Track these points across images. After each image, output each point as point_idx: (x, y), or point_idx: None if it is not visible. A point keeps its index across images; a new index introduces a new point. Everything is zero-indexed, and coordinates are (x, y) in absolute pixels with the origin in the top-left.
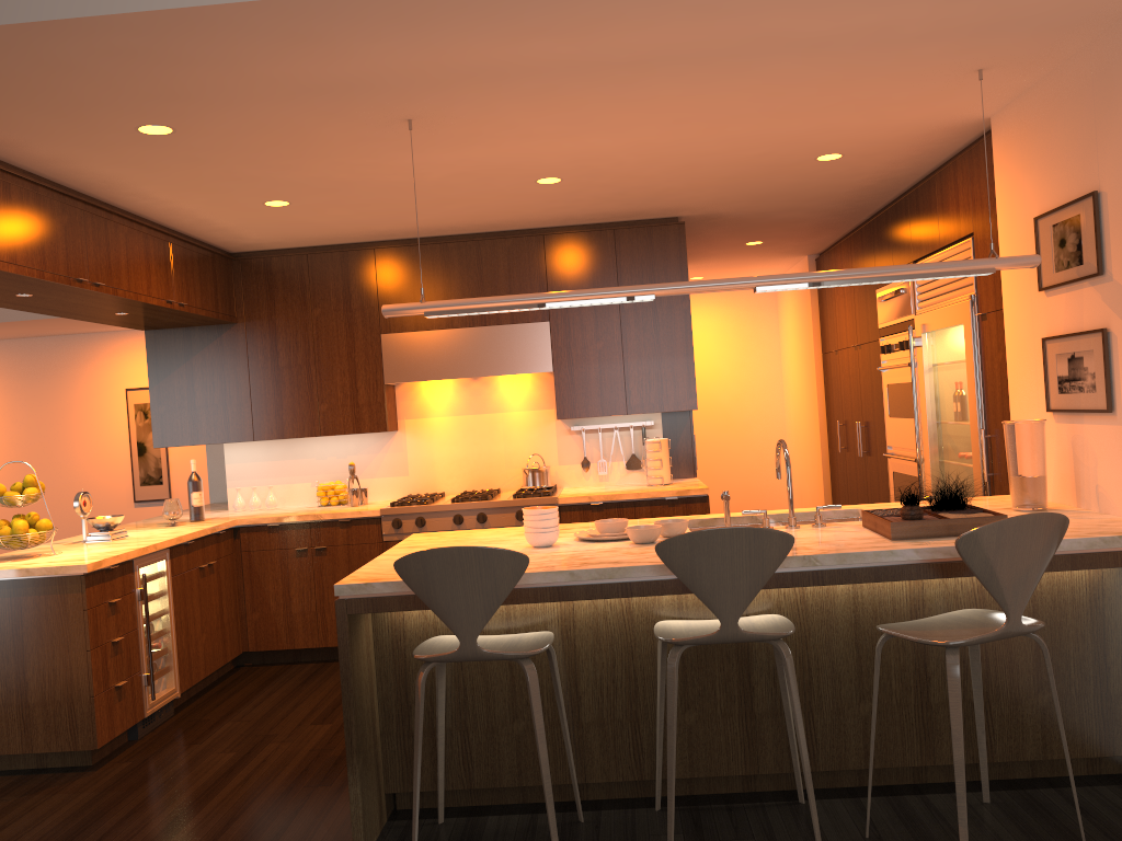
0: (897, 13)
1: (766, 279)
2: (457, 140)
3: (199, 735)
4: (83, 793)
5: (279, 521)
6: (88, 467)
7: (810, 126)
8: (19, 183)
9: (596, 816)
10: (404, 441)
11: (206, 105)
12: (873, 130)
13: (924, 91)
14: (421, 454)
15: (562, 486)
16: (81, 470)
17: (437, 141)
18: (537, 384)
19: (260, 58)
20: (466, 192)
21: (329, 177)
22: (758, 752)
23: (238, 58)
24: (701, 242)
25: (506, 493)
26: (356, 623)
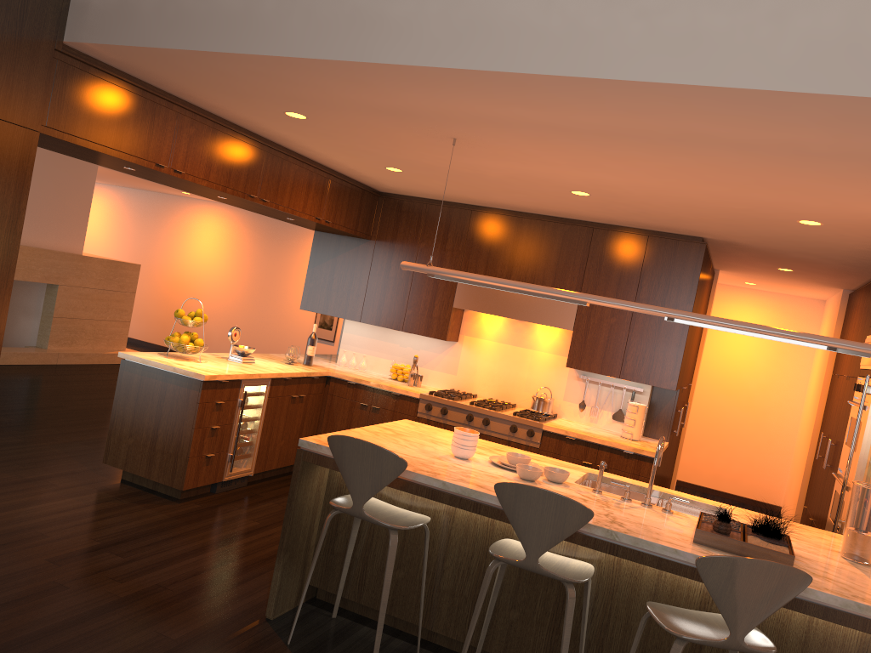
0: (797, 136)
1: (673, 313)
2: (495, 156)
3: (249, 504)
4: (162, 514)
5: (355, 381)
6: (291, 305)
7: (775, 198)
8: (224, 130)
9: None
10: (460, 350)
11: (319, 108)
12: (837, 211)
13: (864, 192)
14: (468, 363)
15: (561, 417)
16: (286, 306)
17: (482, 154)
18: (563, 336)
19: (337, 88)
20: (521, 188)
21: (420, 161)
22: None
23: (324, 86)
24: (736, 259)
25: (517, 409)
26: (310, 467)
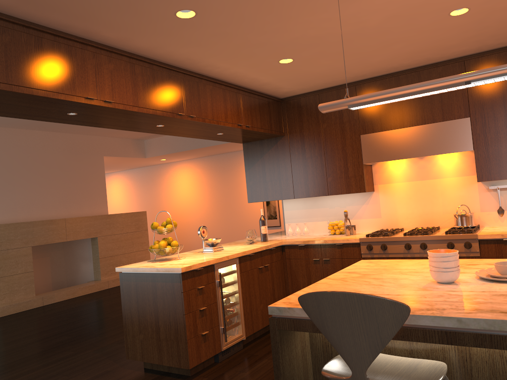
0: None
1: None
2: None
3: (247, 366)
4: None
5: (304, 243)
6: (246, 210)
7: None
8: (140, 64)
9: None
10: (378, 198)
11: None
12: None
13: None
14: (388, 205)
15: (483, 226)
16: (243, 212)
17: None
18: (463, 160)
19: None
20: (400, 33)
21: (305, 35)
22: None
23: None
24: None
25: (443, 229)
26: (289, 334)
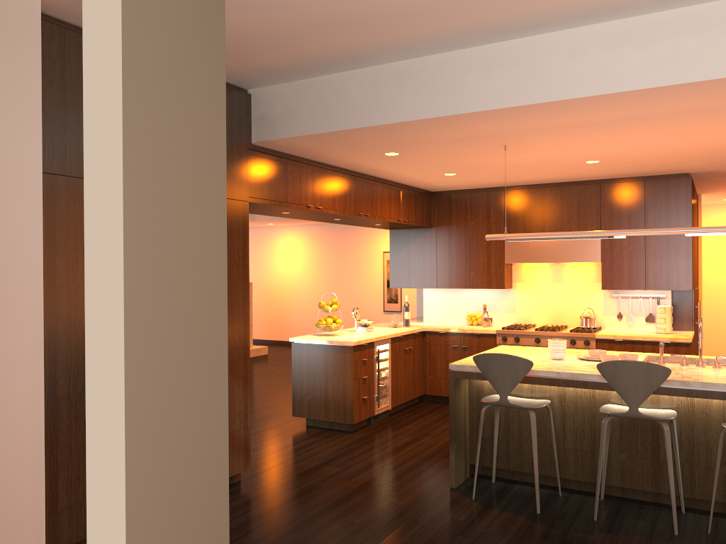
0: None
1: (690, 230)
2: (532, 150)
3: (397, 427)
4: (346, 441)
5: (445, 331)
6: (363, 291)
7: None
8: (337, 174)
9: (568, 495)
10: (515, 294)
11: (411, 146)
12: None
13: None
14: (523, 302)
15: (604, 328)
16: (359, 292)
17: (522, 151)
18: (593, 268)
19: (431, 132)
20: (546, 167)
21: (472, 165)
22: (660, 481)
23: (422, 133)
24: (715, 183)
25: (569, 328)
26: (458, 382)
